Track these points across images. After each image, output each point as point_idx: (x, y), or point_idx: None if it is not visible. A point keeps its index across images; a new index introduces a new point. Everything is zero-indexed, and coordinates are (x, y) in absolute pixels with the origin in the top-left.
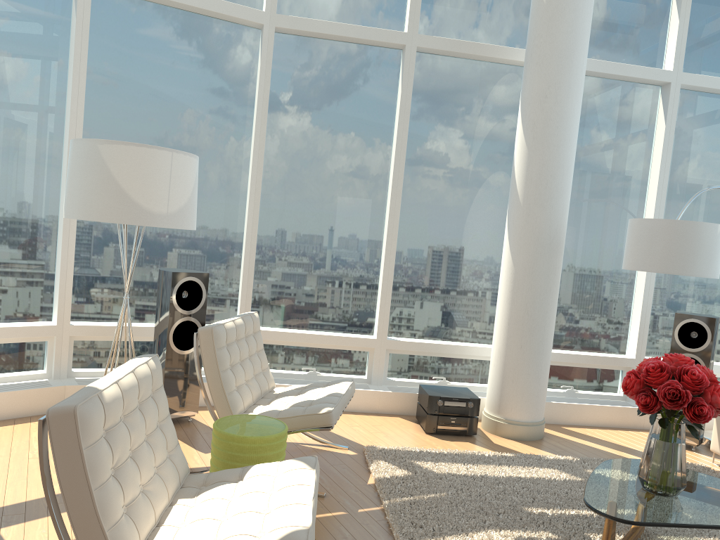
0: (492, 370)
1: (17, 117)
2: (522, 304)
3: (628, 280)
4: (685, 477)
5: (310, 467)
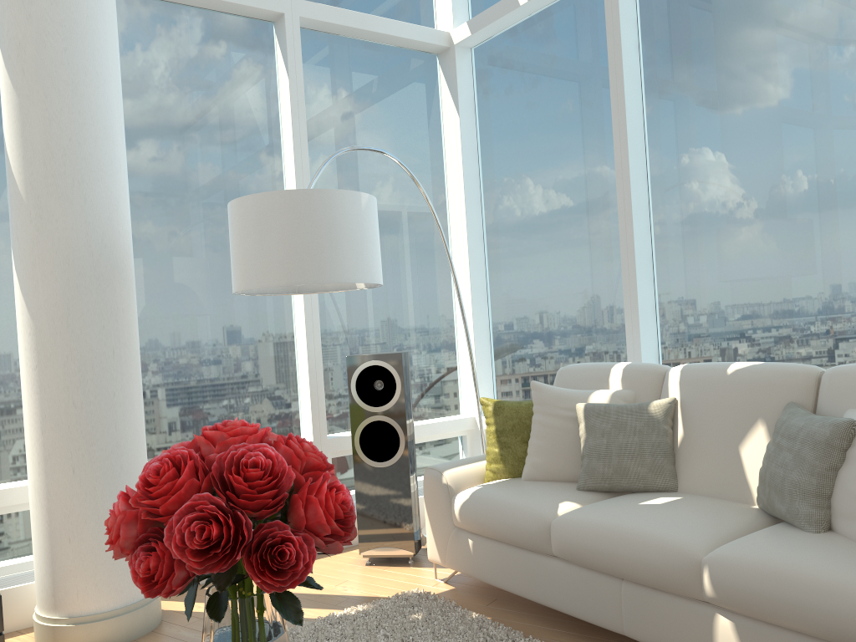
0: (33, 529)
1: None
2: (60, 388)
3: (282, 322)
4: None
5: None
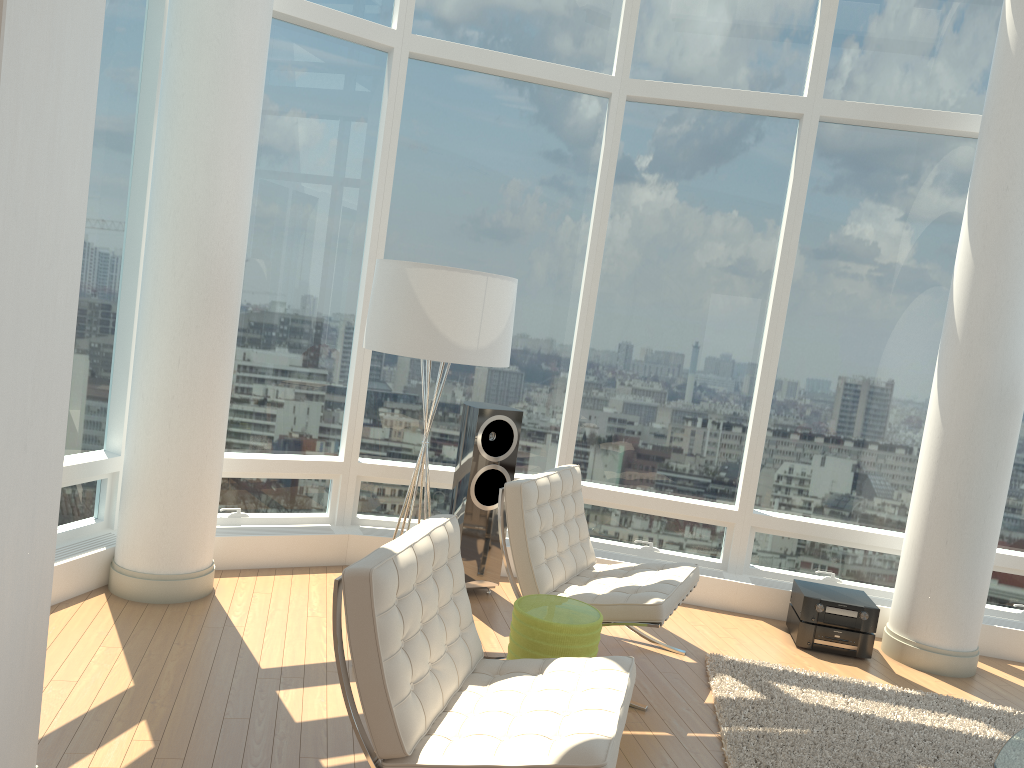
0: (901, 571)
1: (316, 215)
2: (951, 481)
3: None
4: None
5: (623, 669)
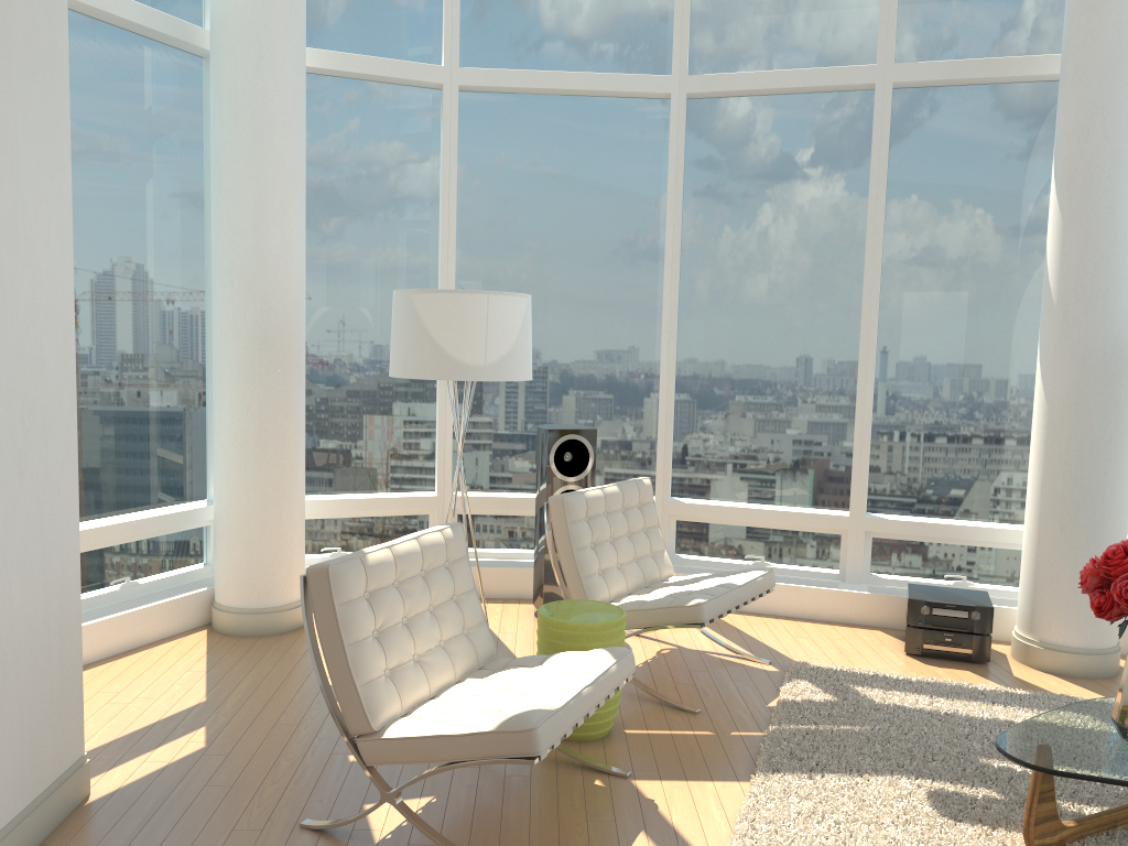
0: (1022, 566)
1: (386, 258)
2: (1060, 461)
3: None
4: None
5: (612, 657)
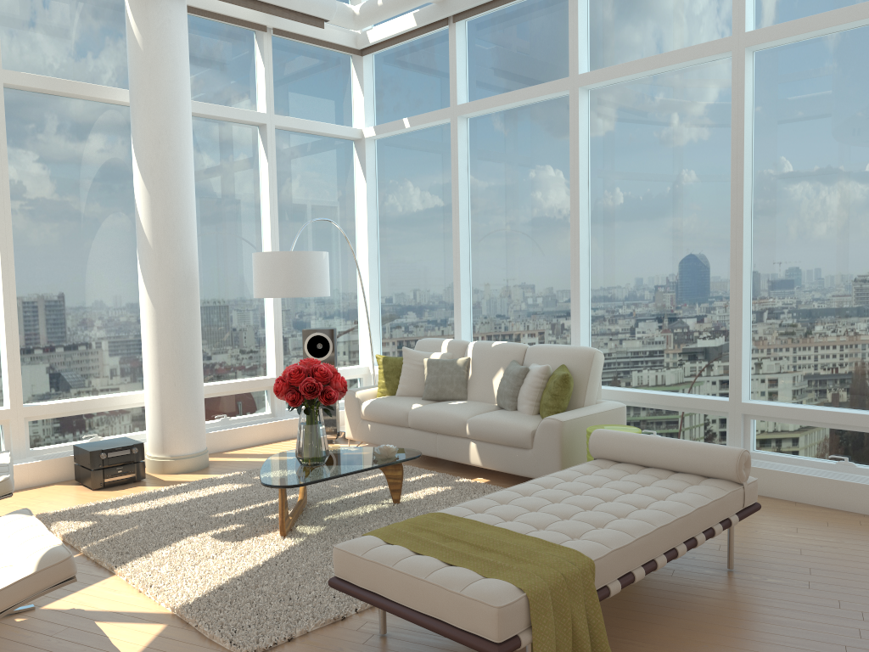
0: (149, 413)
1: None
2: (169, 343)
3: (258, 306)
4: (328, 448)
5: (27, 515)
